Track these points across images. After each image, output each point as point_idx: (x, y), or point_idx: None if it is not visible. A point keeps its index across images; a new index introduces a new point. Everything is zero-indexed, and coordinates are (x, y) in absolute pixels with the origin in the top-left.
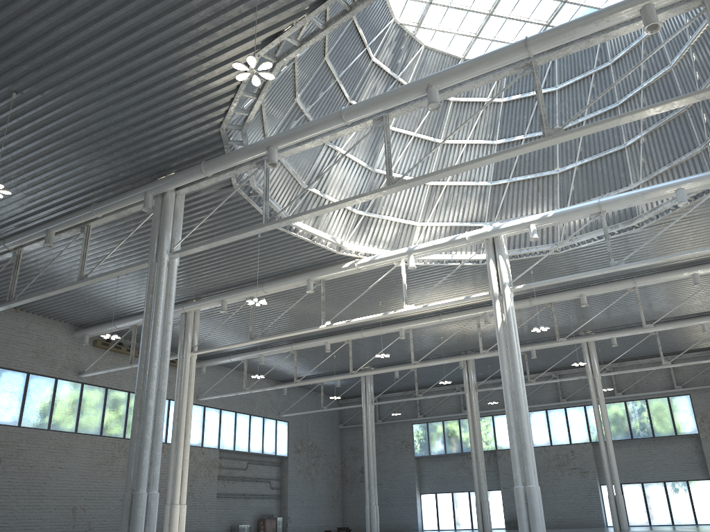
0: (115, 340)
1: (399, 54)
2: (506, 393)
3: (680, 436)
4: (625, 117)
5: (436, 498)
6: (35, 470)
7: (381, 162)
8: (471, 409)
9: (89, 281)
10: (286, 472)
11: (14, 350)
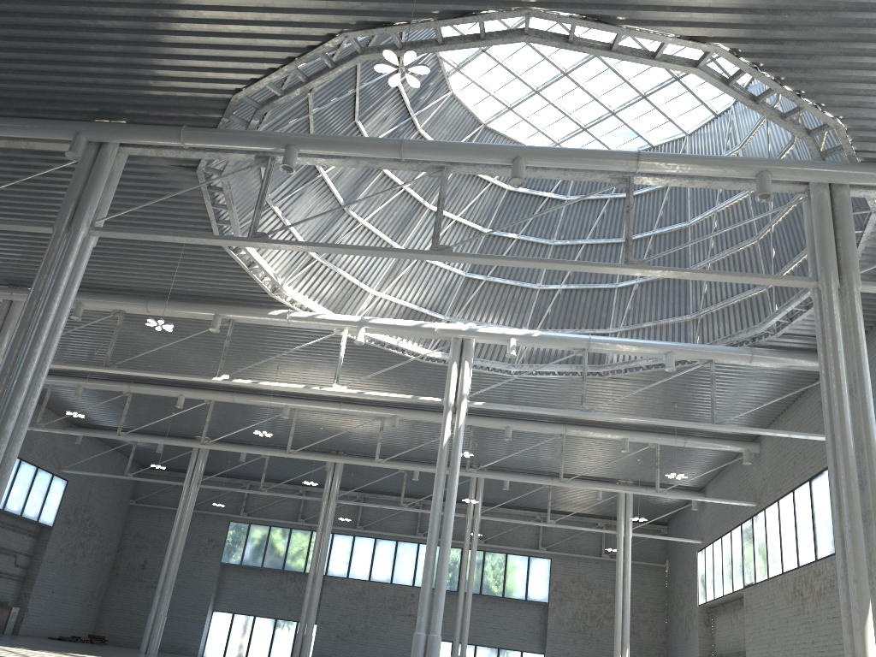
0: None
1: (425, 90)
2: (434, 521)
3: (529, 601)
4: (713, 275)
5: (232, 619)
6: None
7: (358, 204)
8: (324, 522)
9: None
10: (43, 548)
11: None
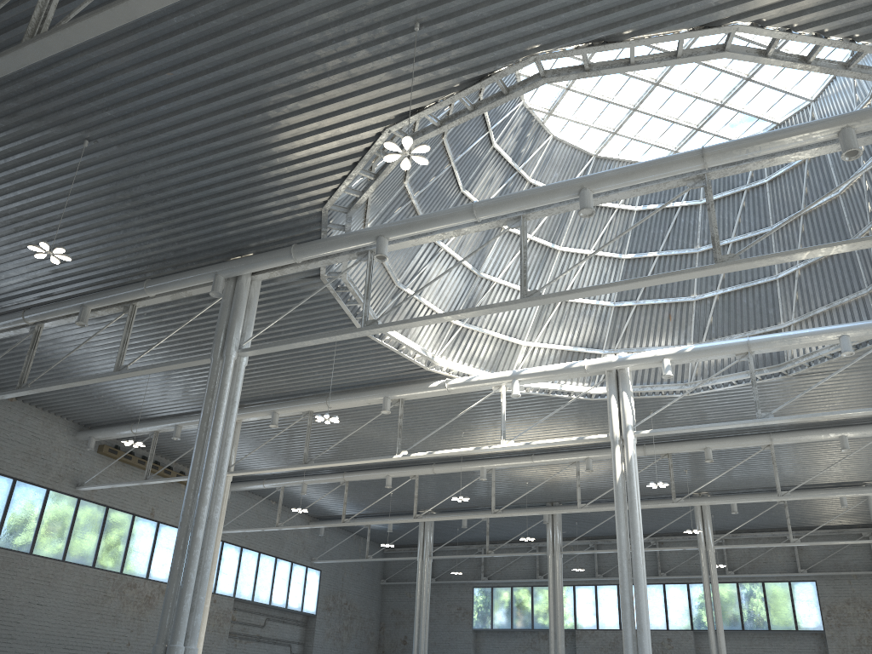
0: (125, 447)
1: (524, 142)
2: (622, 560)
3: (801, 631)
4: (813, 250)
5: None
6: (8, 604)
7: (488, 265)
8: (553, 575)
9: (129, 373)
10: (311, 635)
11: (2, 448)
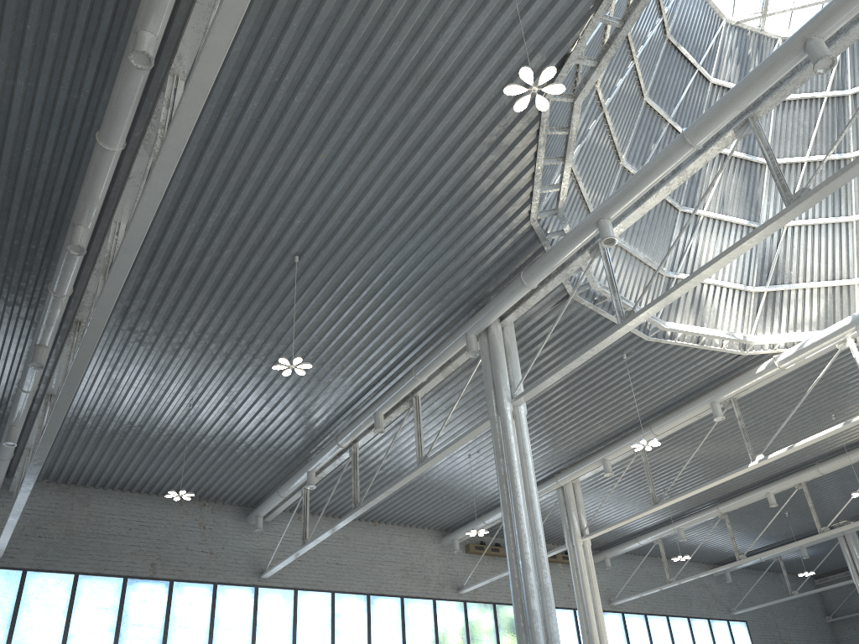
0: (490, 541)
1: (748, 61)
2: None
3: None
4: None
5: None
6: None
7: (767, 212)
8: None
9: (430, 462)
10: None
11: (381, 571)
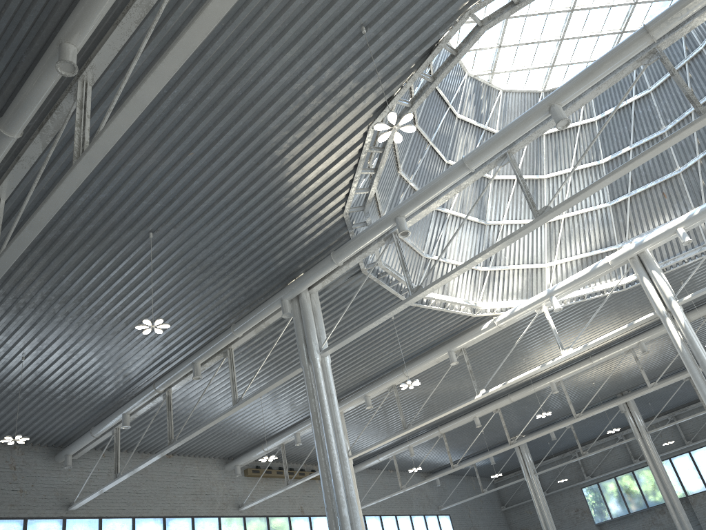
0: (263, 465)
1: (481, 104)
2: None
3: None
4: None
5: None
6: None
7: (491, 213)
8: (649, 455)
9: (245, 402)
10: None
11: (175, 496)
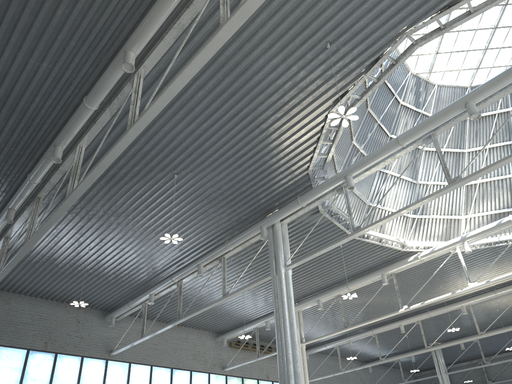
0: (243, 341)
1: (419, 95)
2: None
3: None
4: None
5: None
6: None
7: (421, 175)
8: None
9: (230, 296)
10: None
11: (180, 354)
